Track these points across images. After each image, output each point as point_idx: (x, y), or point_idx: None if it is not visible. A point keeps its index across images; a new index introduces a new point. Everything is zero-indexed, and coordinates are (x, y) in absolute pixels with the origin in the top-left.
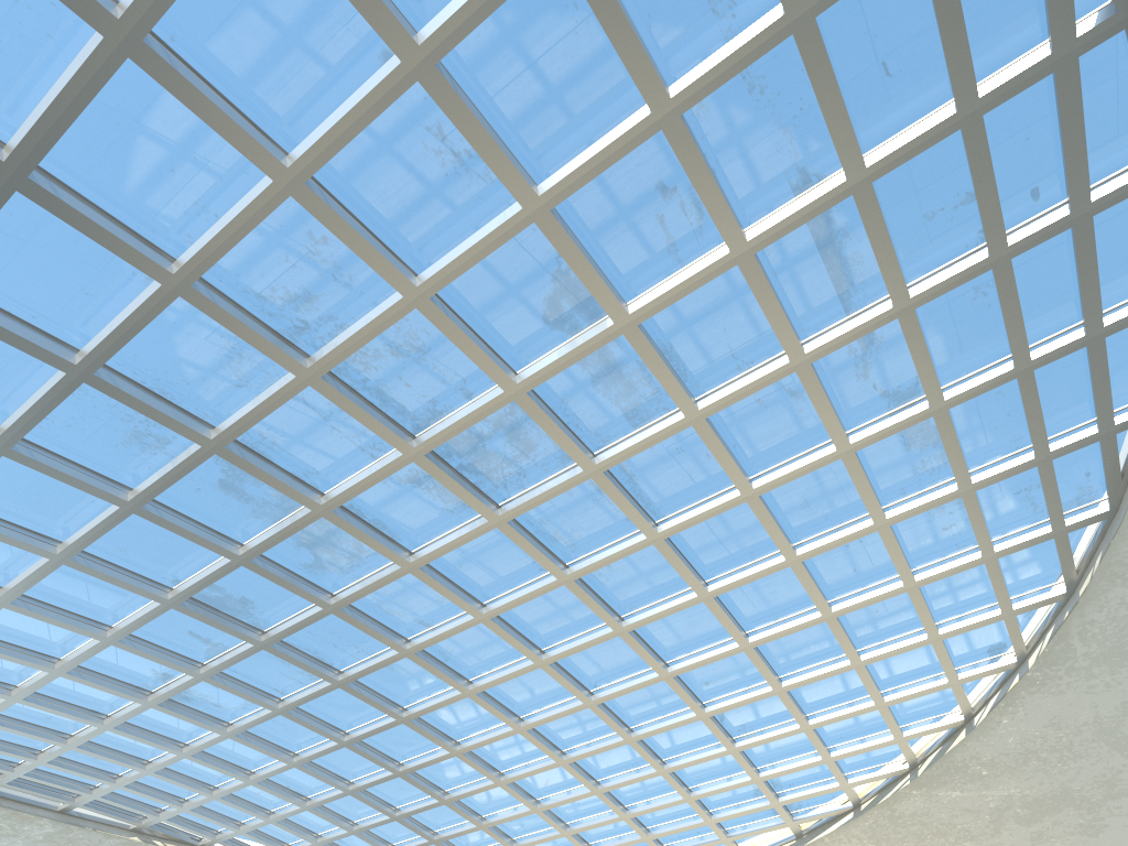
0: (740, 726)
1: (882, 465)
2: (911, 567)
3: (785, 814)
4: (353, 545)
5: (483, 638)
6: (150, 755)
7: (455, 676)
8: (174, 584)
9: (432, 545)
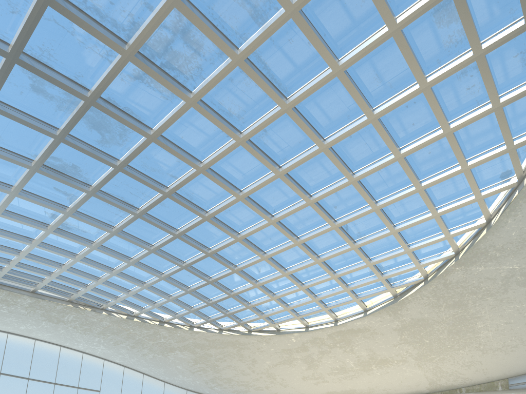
0: (357, 233)
1: (423, 41)
2: (448, 120)
3: (387, 284)
4: (119, 126)
5: (207, 184)
6: (63, 261)
7: (197, 209)
8: (35, 158)
9: (160, 123)
